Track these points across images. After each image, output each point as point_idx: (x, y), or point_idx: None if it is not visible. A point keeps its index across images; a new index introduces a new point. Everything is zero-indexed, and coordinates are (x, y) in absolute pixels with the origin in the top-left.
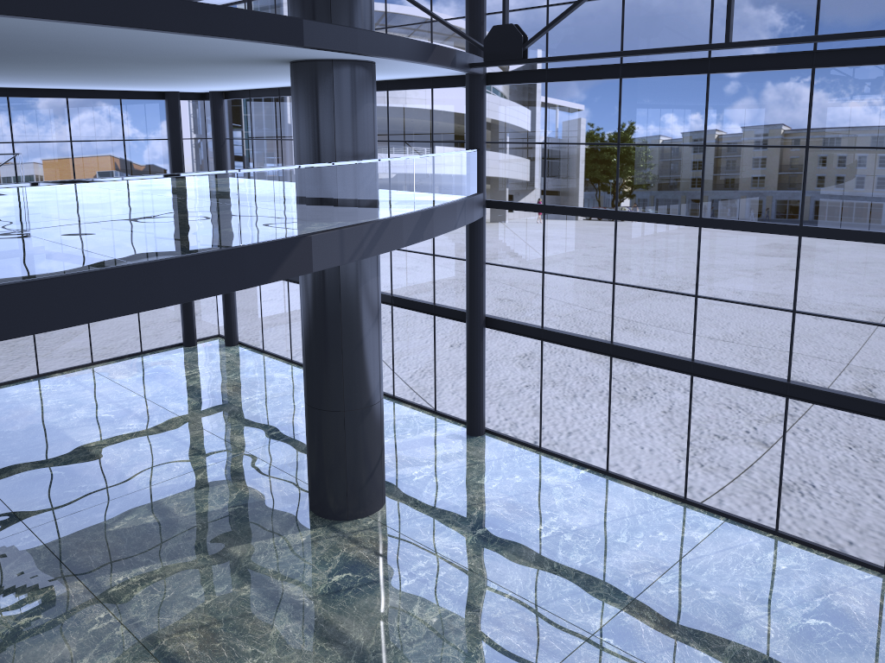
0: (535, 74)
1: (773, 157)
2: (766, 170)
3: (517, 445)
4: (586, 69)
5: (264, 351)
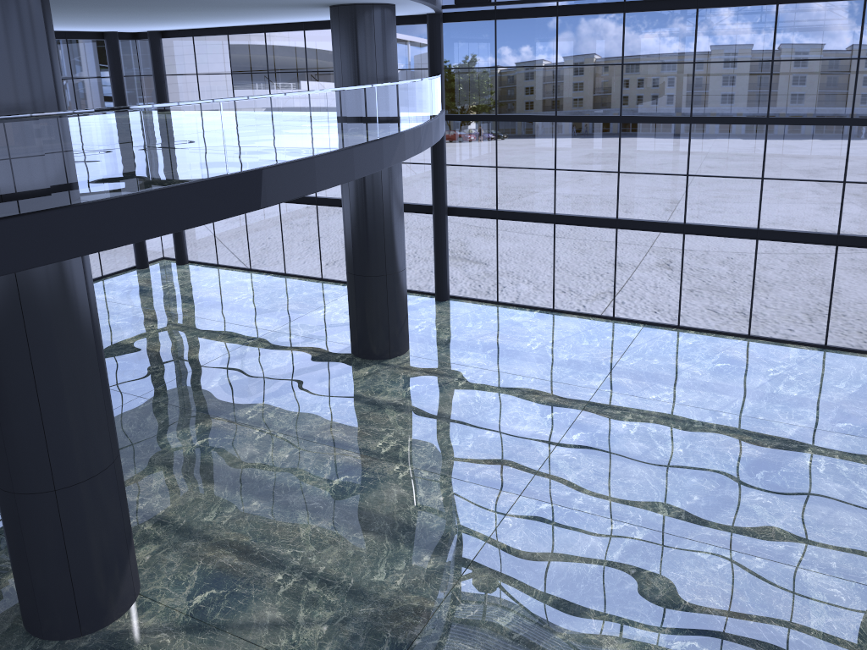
0: (485, 14)
1: (565, 85)
2: (560, 96)
3: (479, 303)
4: (529, 10)
5: (219, 265)
